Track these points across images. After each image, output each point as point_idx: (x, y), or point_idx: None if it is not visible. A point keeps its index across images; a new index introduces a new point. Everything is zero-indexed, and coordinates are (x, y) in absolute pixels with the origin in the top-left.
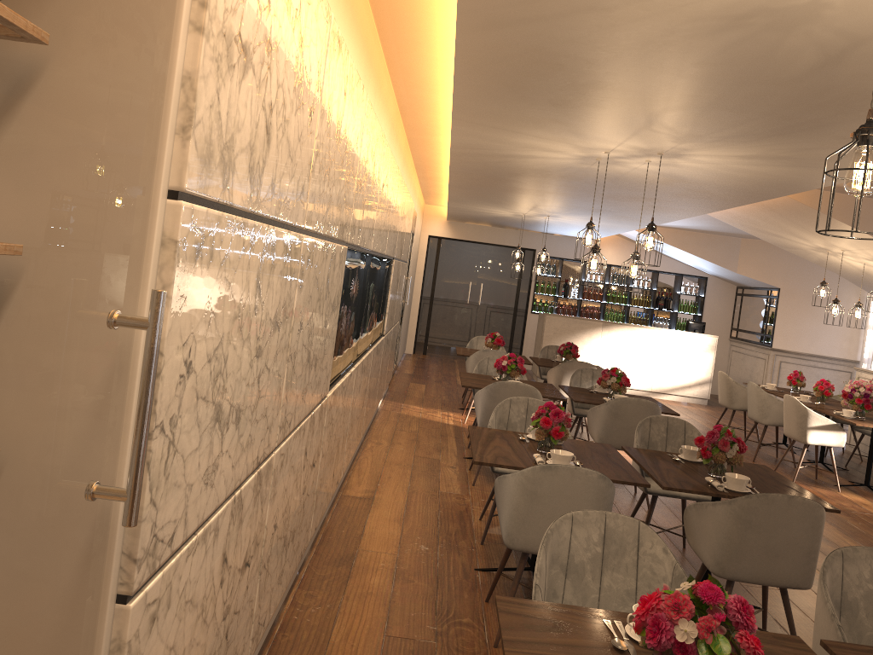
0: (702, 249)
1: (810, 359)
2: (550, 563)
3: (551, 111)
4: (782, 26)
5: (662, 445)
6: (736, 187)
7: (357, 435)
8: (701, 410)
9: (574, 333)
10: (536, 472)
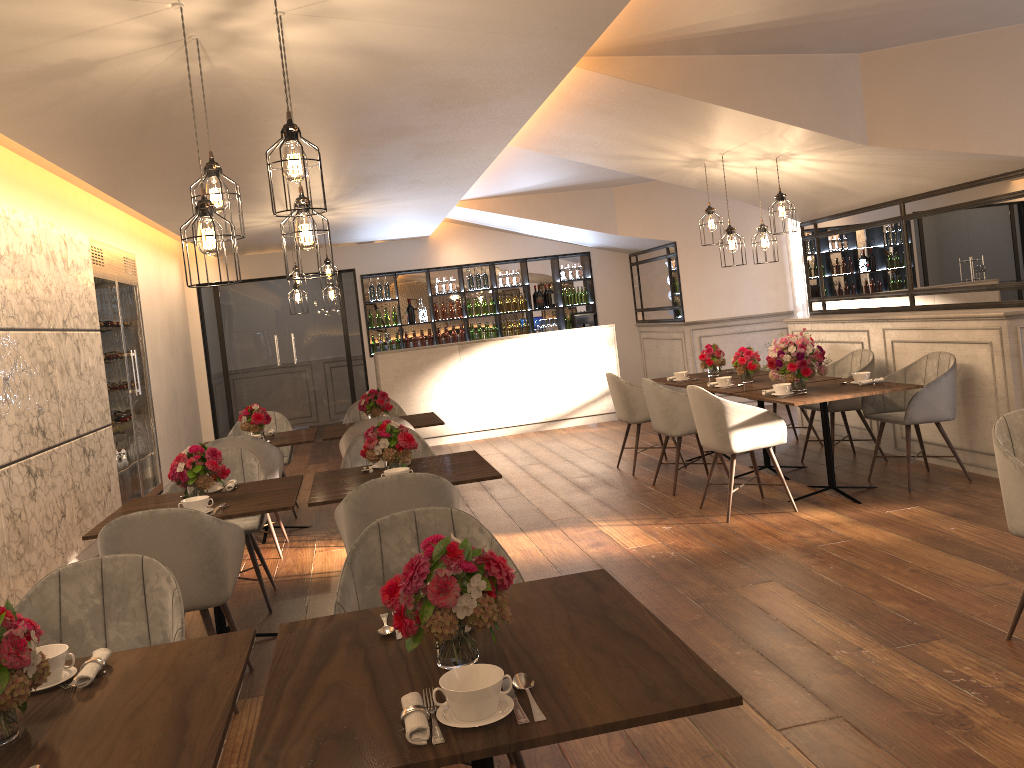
0: (567, 214)
1: (734, 324)
2: None
3: None
4: None
5: None
6: (493, 53)
7: None
8: (613, 430)
9: (422, 369)
10: None
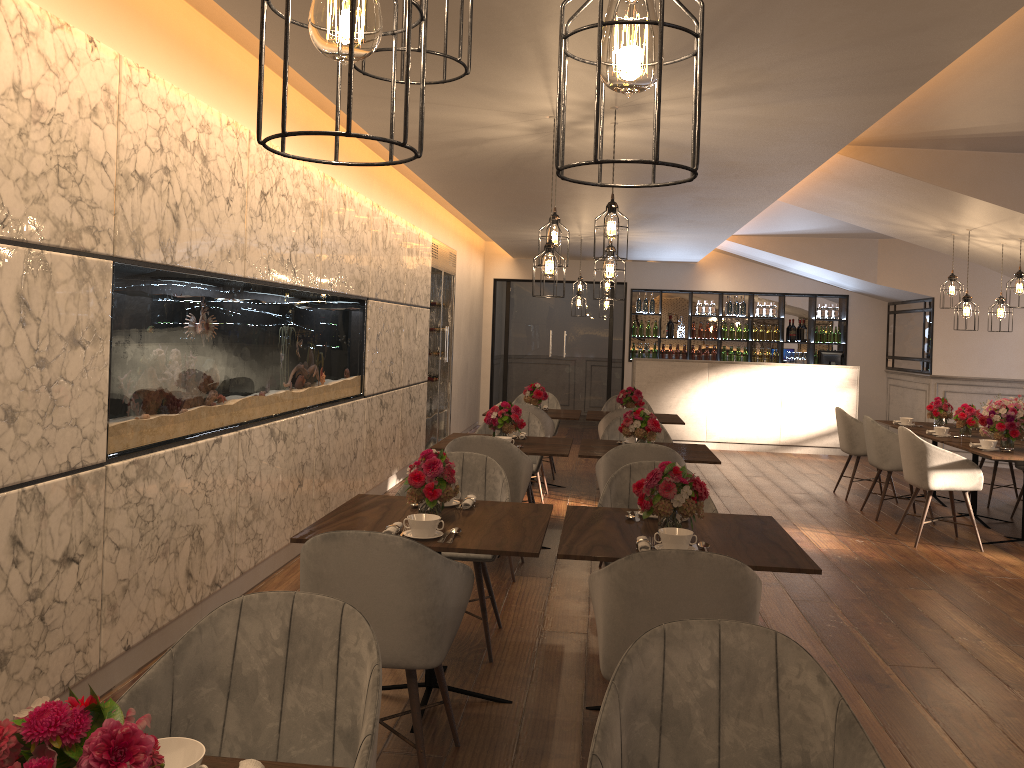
0: (829, 258)
1: (982, 385)
2: (195, 678)
3: None
4: None
5: None
6: (761, 149)
7: (290, 522)
8: (841, 463)
9: (673, 379)
10: (318, 545)
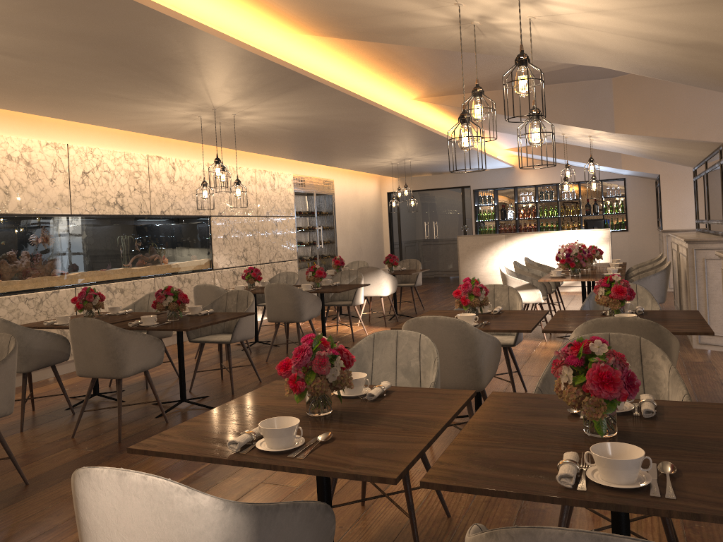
0: (586, 155)
1: None
2: None
3: (79, 107)
4: None
5: (234, 310)
6: (338, 113)
7: None
8: None
9: (483, 247)
10: None
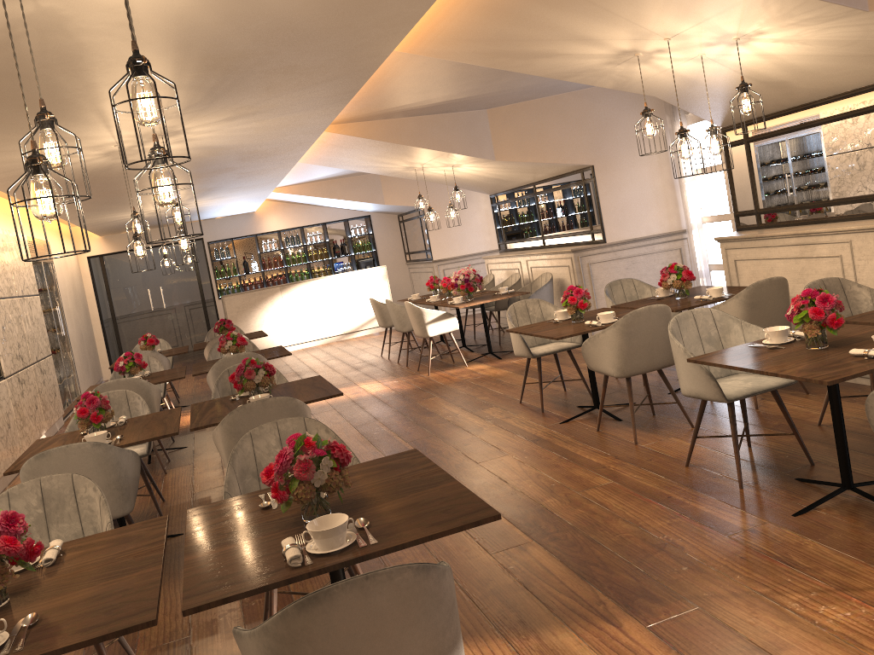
0: (349, 192)
1: (465, 260)
2: None
3: (1, 128)
4: (52, 29)
5: None
6: (270, 141)
7: None
8: (387, 335)
9: (256, 305)
10: (33, 463)
